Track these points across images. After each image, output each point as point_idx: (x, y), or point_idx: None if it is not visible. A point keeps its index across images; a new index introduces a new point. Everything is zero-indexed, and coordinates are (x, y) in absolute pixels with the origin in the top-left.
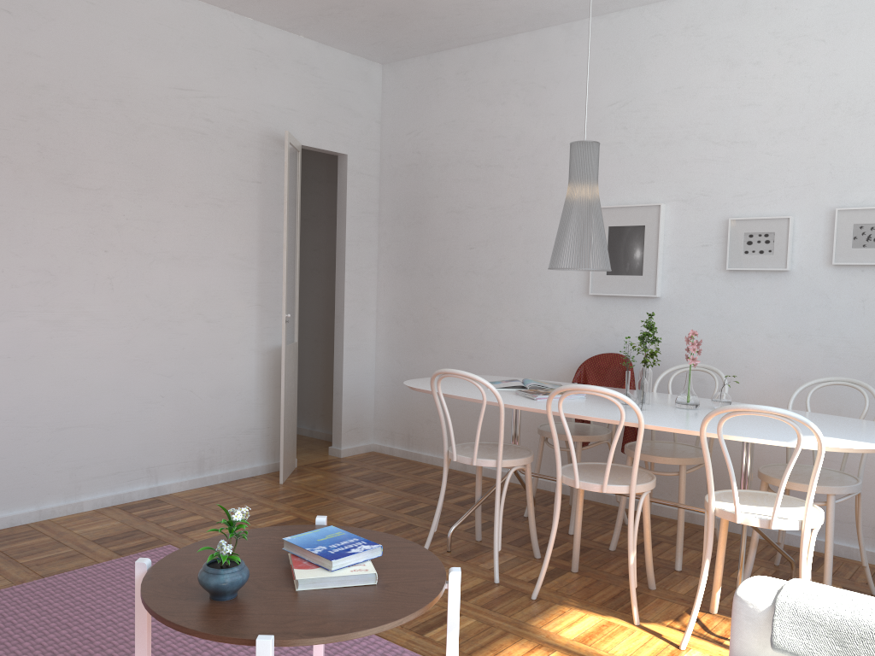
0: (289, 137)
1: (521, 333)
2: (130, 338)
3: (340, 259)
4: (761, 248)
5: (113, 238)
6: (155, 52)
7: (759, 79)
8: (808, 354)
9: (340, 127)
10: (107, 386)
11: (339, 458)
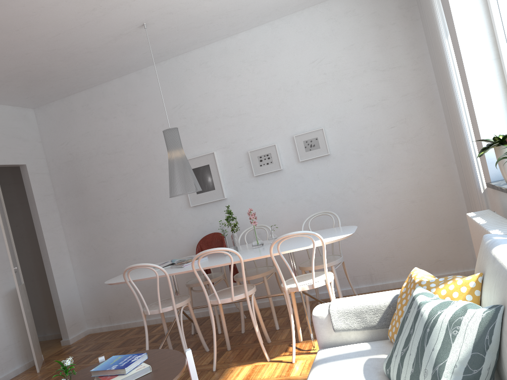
0: None
1: (160, 237)
2: None
3: (37, 226)
4: (267, 161)
5: None
6: None
7: (242, 83)
8: (302, 205)
9: (17, 149)
10: None
11: (69, 345)
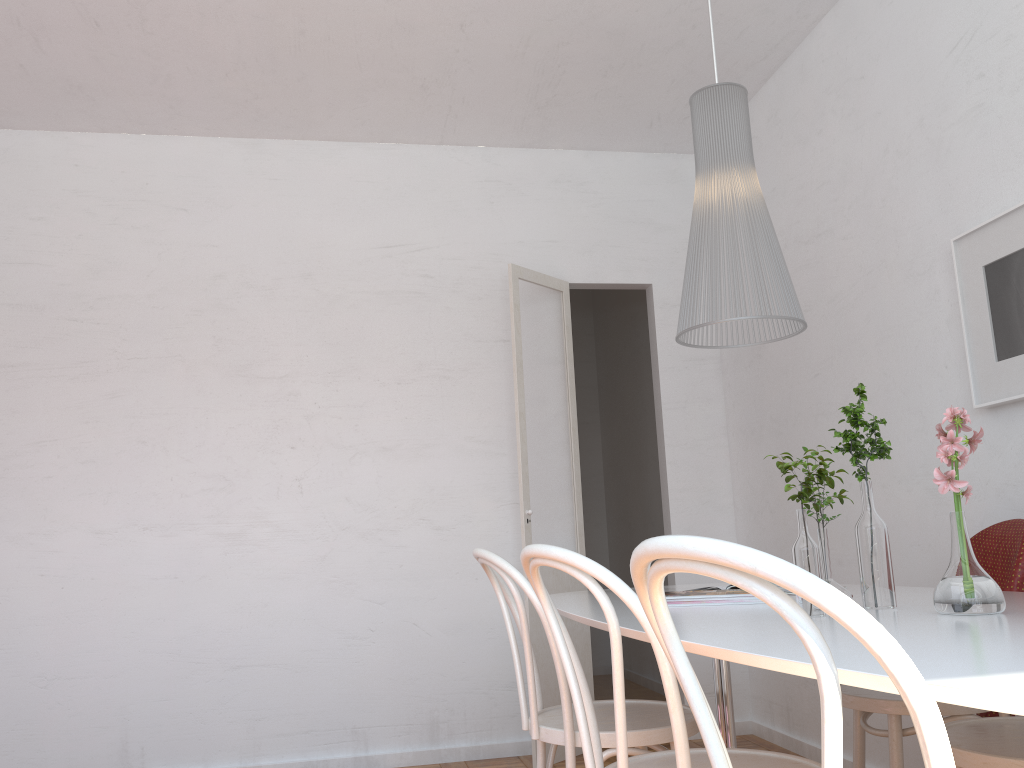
0: (515, 272)
1: (896, 507)
2: (325, 553)
3: (659, 431)
4: None
5: (301, 431)
6: (352, 213)
7: None
8: None
9: (635, 250)
10: (295, 614)
11: None
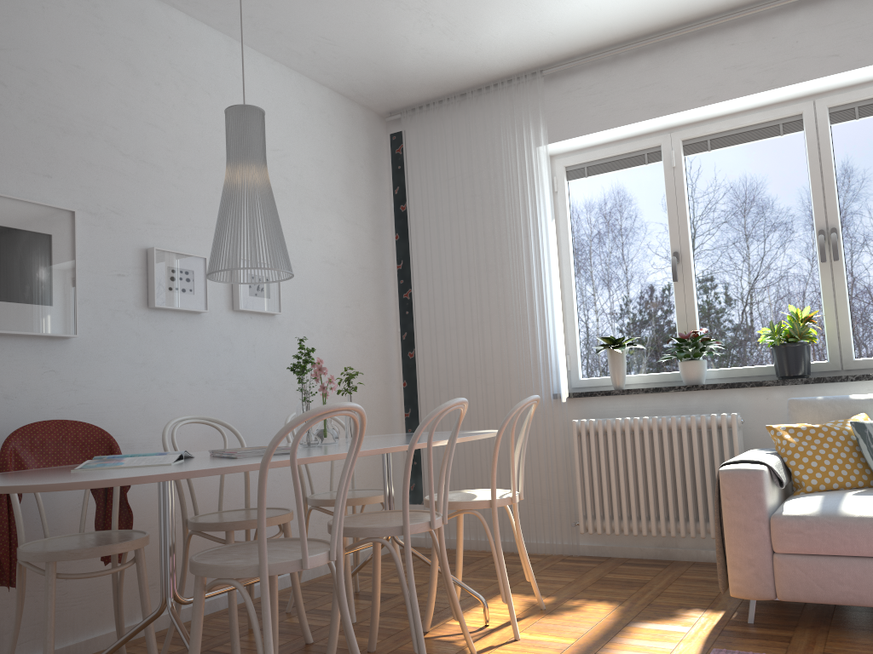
0: None
1: None
2: None
3: None
4: (186, 286)
5: None
6: None
7: (161, 102)
8: (222, 399)
9: None
10: None
11: None
